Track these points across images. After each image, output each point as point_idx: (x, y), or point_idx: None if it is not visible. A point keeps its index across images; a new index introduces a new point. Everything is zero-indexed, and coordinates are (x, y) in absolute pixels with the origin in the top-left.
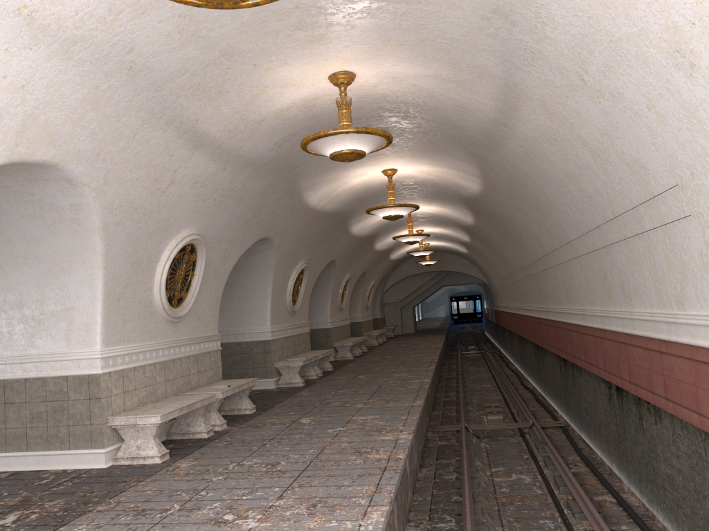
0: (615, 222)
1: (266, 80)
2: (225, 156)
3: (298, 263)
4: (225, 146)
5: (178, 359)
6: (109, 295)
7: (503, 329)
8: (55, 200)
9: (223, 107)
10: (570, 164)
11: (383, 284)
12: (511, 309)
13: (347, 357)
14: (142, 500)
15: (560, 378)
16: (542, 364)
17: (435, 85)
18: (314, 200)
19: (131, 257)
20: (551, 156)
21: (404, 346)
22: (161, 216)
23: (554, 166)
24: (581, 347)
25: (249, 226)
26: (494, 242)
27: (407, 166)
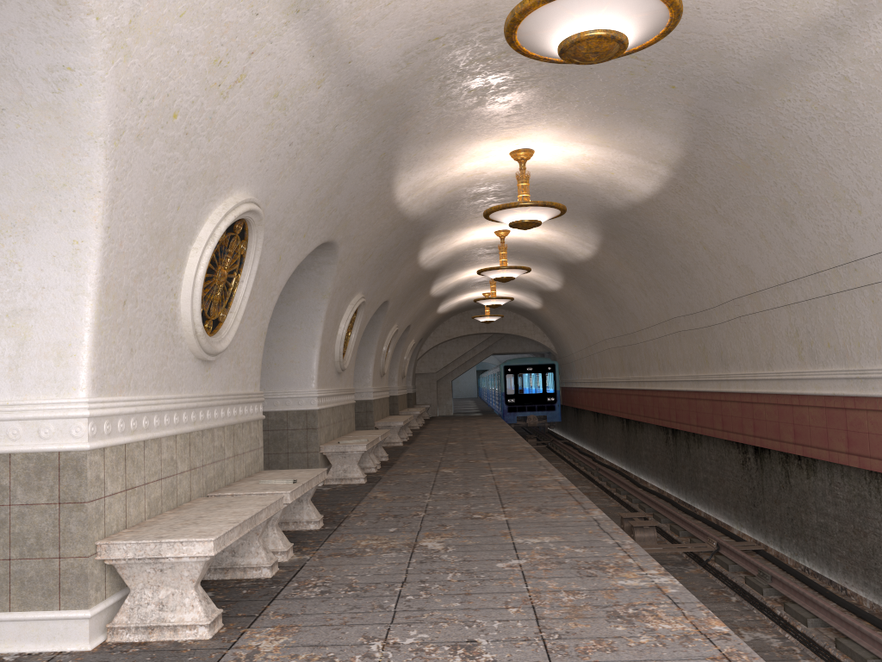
0: None
1: None
2: (329, 53)
3: (355, 296)
4: (336, 30)
5: (209, 431)
6: (108, 289)
7: (577, 412)
8: (11, 53)
9: None
10: None
11: (419, 347)
12: (609, 384)
13: (394, 443)
14: None
15: (740, 478)
16: (686, 458)
17: None
18: (403, 191)
19: (153, 219)
20: None
21: (460, 431)
22: (211, 149)
23: None
24: (835, 431)
25: (319, 214)
26: (612, 286)
27: (553, 145)
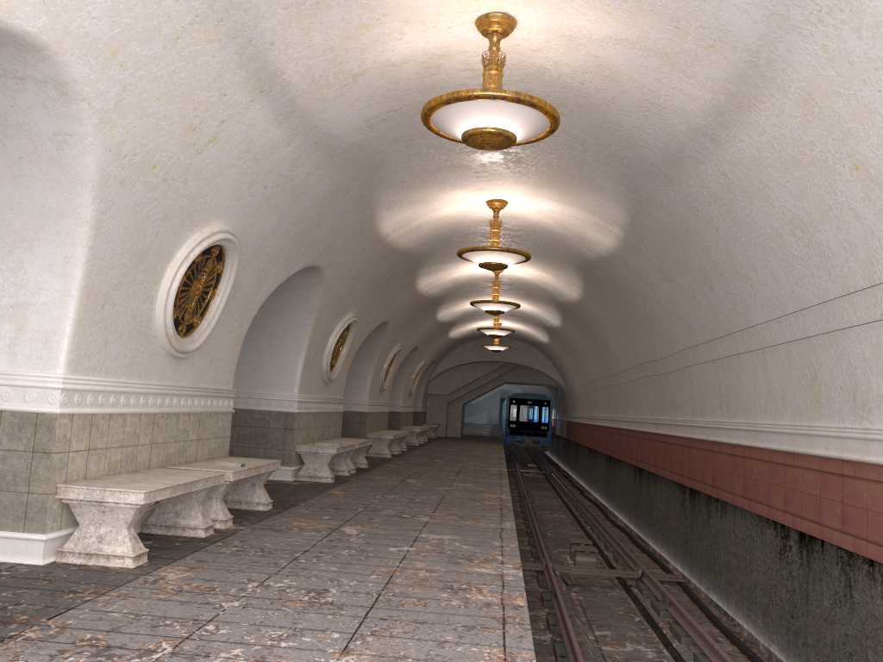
0: (869, 293)
1: (388, 2)
2: (295, 120)
3: (346, 315)
4: (299, 104)
5: (174, 415)
6: (89, 293)
7: (577, 447)
8: (29, 121)
9: (314, 33)
10: (809, 202)
11: (432, 369)
12: (600, 421)
13: (383, 455)
14: (106, 628)
15: (679, 517)
16: (646, 495)
17: (627, 60)
18: (388, 227)
19: (133, 243)
20: (774, 191)
21: (454, 451)
22: (188, 191)
23: (773, 208)
24: (737, 476)
25: (300, 242)
26: (599, 328)
27: (523, 199)
